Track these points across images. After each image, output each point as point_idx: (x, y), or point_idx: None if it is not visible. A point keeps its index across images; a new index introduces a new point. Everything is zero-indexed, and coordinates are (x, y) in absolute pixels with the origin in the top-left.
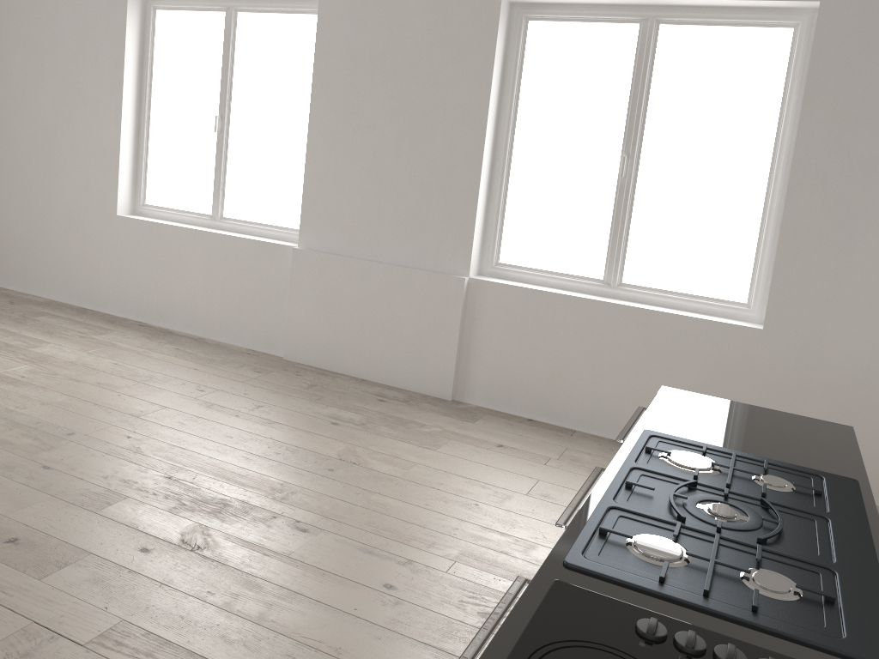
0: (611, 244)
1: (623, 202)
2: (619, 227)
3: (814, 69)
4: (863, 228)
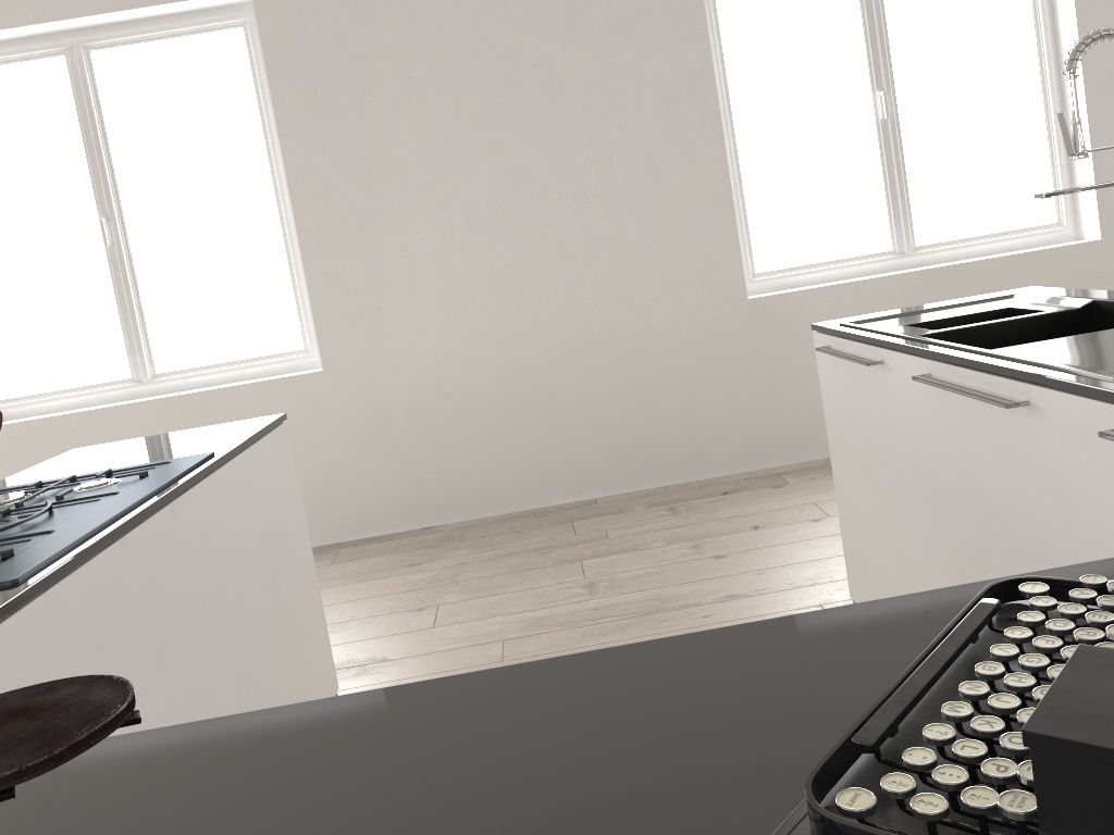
0: (127, 332)
1: (122, 275)
2: (128, 308)
3: (272, 66)
4: (382, 226)
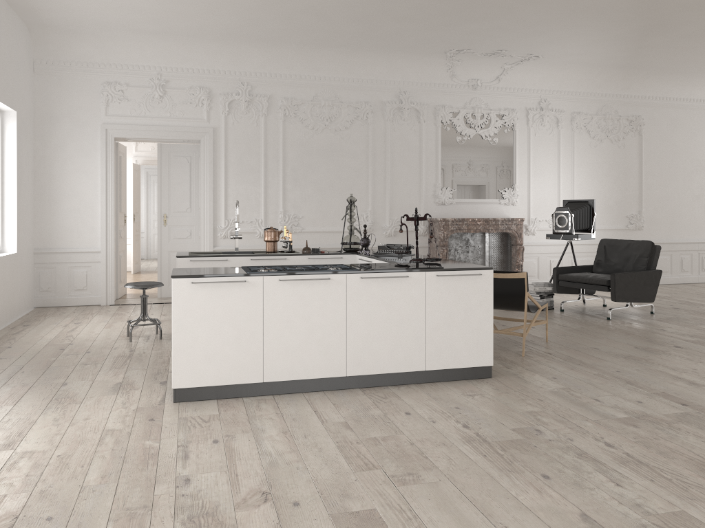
0: None
1: None
2: None
3: None
4: None
